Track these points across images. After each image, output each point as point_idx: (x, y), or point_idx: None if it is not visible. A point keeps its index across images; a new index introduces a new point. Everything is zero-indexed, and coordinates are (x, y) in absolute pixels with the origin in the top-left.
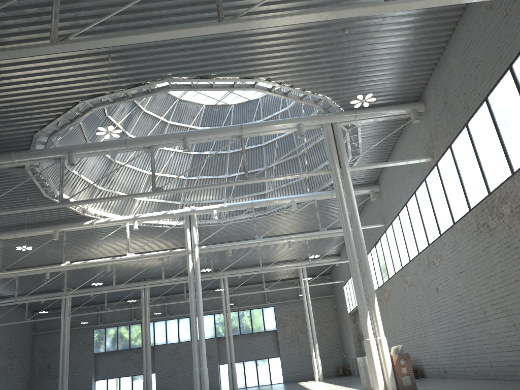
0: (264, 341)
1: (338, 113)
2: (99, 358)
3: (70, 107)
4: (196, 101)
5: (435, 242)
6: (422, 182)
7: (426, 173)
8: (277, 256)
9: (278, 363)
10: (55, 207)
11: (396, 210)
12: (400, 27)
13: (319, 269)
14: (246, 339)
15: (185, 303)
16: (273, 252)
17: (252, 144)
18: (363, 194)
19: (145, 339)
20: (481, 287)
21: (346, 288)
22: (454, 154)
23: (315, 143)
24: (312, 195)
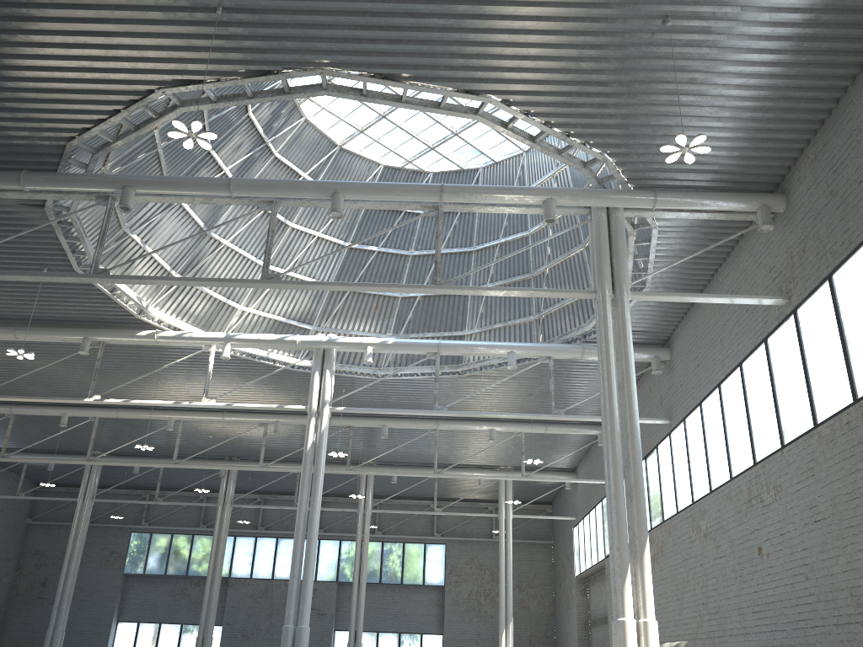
0: (419, 602)
1: (623, 191)
2: (131, 584)
3: (138, 99)
4: (369, 156)
5: (769, 460)
6: (758, 345)
7: (769, 329)
8: (465, 454)
9: (437, 645)
10: (82, 281)
11: (697, 396)
12: (772, 31)
13: (535, 491)
14: (388, 593)
15: (294, 513)
16: (461, 447)
17: (453, 246)
18: (638, 361)
19: (215, 563)
20: (857, 553)
21: (578, 532)
22: (836, 292)
23: (565, 258)
24: (546, 347)
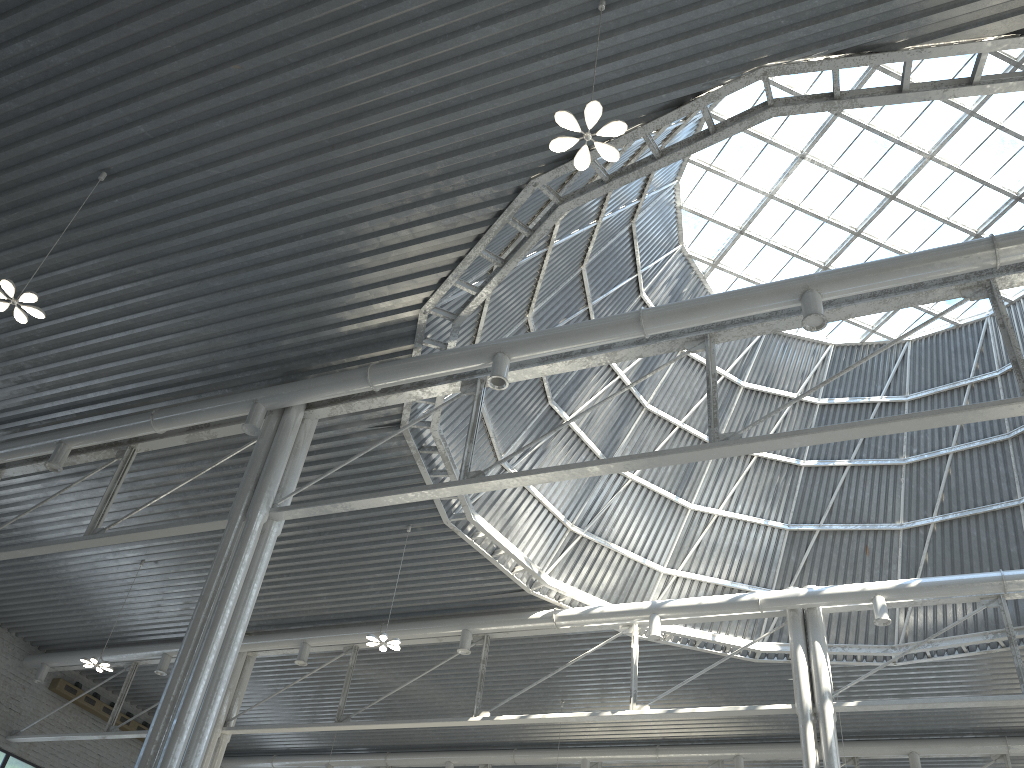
0: None
1: None
2: None
3: (502, 208)
4: (811, 336)
5: None
6: None
7: None
8: None
9: None
10: (449, 493)
11: None
12: None
13: None
14: None
15: None
16: None
17: (972, 438)
18: None
19: None
20: None
21: None
22: None
23: None
24: None
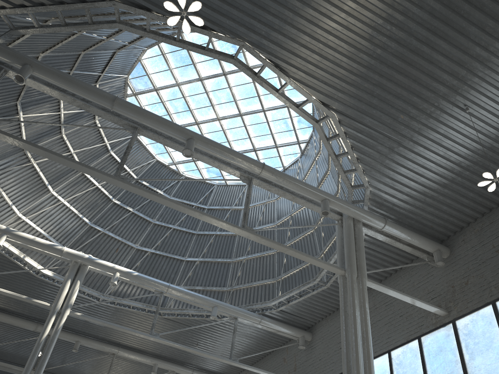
0: None
1: (368, 212)
2: None
3: (88, 0)
4: (150, 150)
5: None
6: (411, 340)
7: (425, 330)
8: None
9: None
10: None
11: (337, 369)
12: None
13: None
14: None
15: None
16: (117, 373)
17: (183, 226)
18: (288, 337)
19: None
20: None
21: None
22: None
23: (260, 255)
24: (239, 310)
